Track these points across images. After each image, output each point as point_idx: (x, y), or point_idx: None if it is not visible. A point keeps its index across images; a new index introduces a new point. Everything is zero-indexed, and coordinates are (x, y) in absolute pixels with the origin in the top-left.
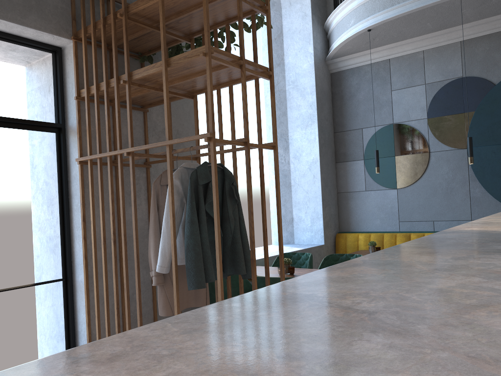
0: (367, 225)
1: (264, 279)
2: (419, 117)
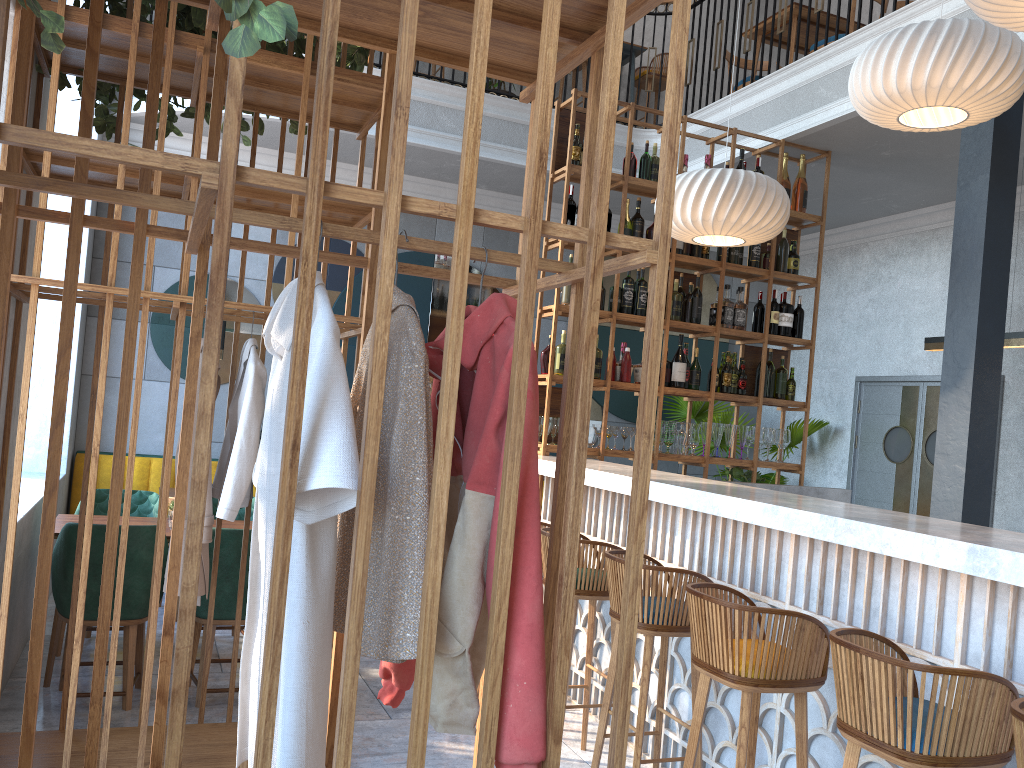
0: (138, 442)
1: (239, 533)
2: (260, 277)
